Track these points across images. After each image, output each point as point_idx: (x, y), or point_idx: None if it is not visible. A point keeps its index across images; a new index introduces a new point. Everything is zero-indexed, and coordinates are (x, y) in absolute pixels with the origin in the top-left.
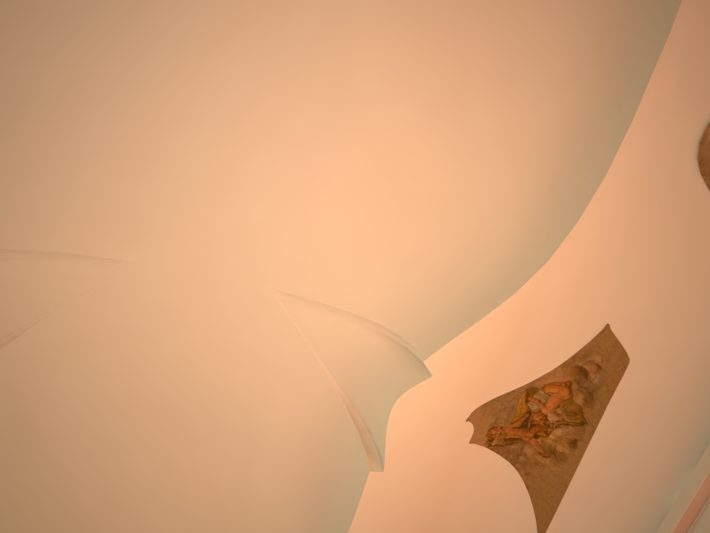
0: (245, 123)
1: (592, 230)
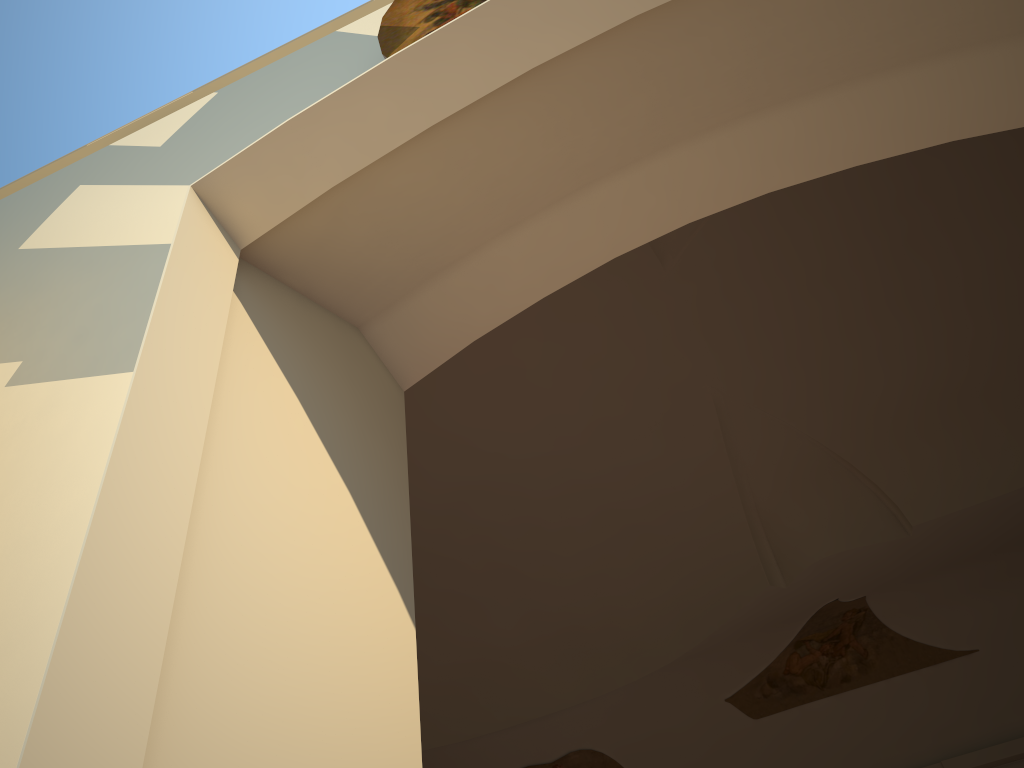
0: (508, 385)
1: None
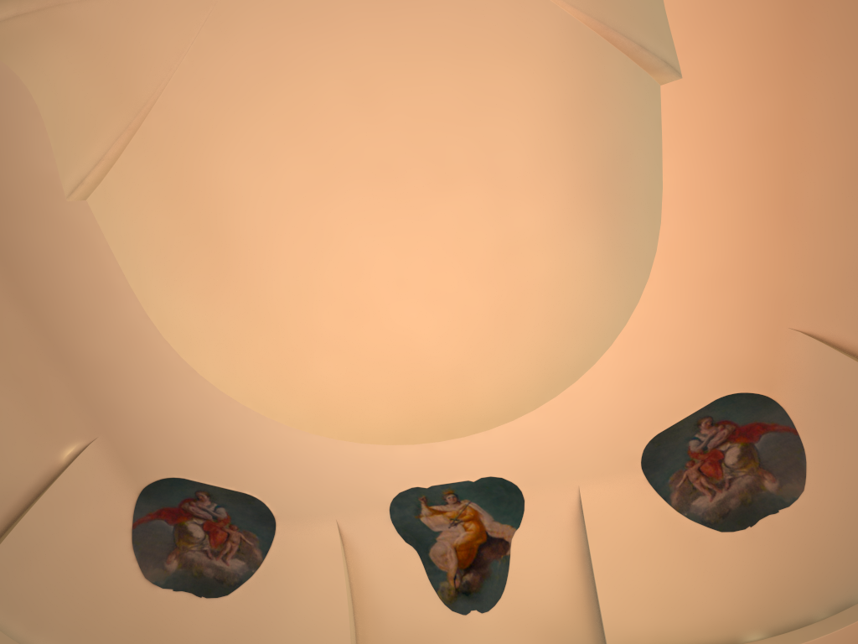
0: None
1: None
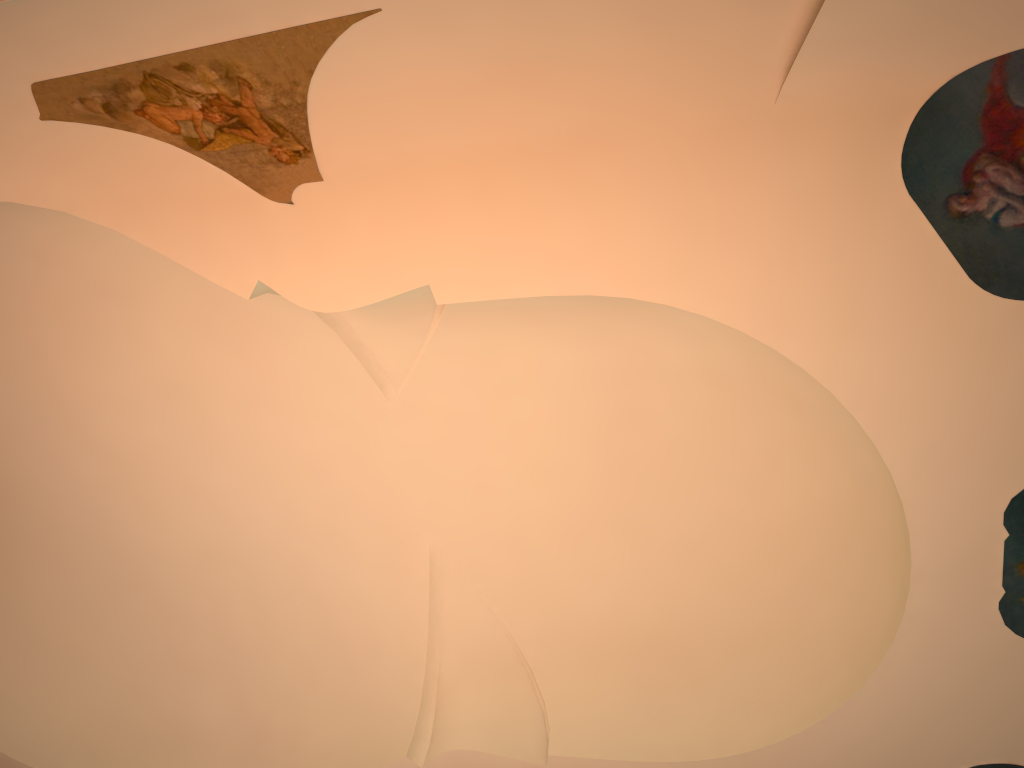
0: (254, 459)
1: (3, 182)
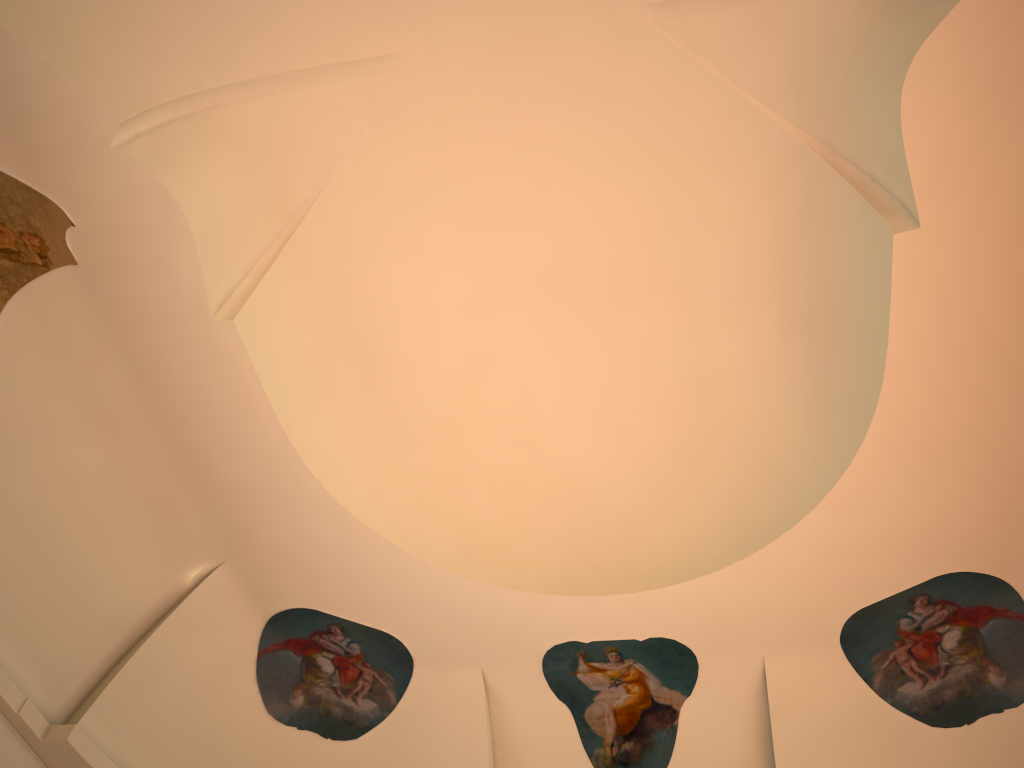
0: None
1: None
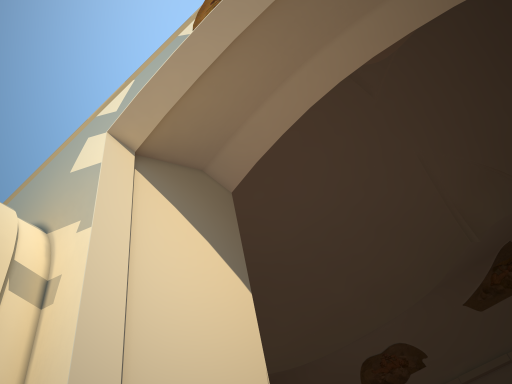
0: (311, 175)
1: None
